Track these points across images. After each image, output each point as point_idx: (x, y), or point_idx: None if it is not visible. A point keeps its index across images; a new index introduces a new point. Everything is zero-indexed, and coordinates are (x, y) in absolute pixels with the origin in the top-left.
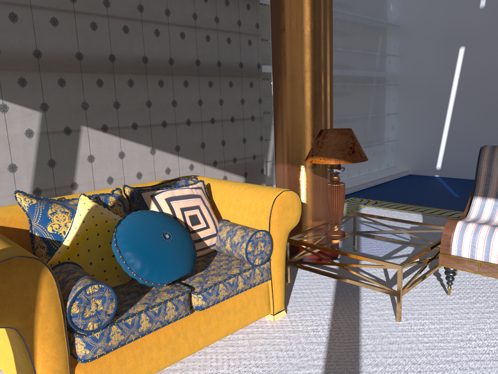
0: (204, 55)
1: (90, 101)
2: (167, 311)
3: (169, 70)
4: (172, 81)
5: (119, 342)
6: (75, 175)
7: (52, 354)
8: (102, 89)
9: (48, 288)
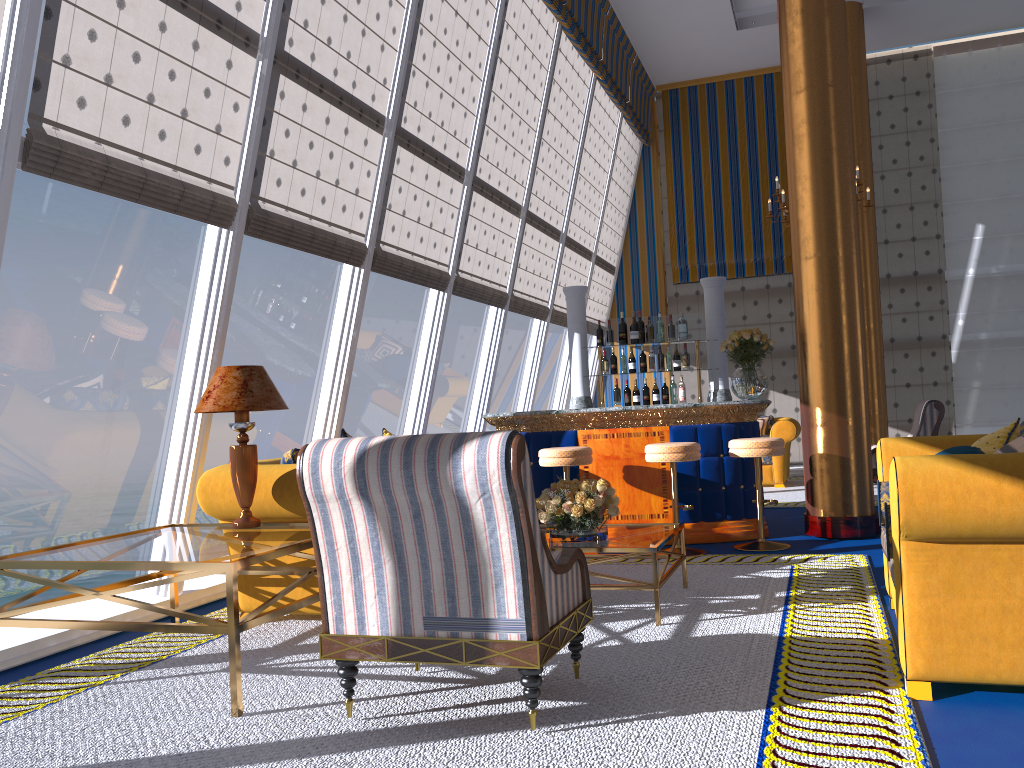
0: None
1: (776, 375)
2: None
3: None
4: None
5: None
6: None
7: None
8: (785, 367)
9: None
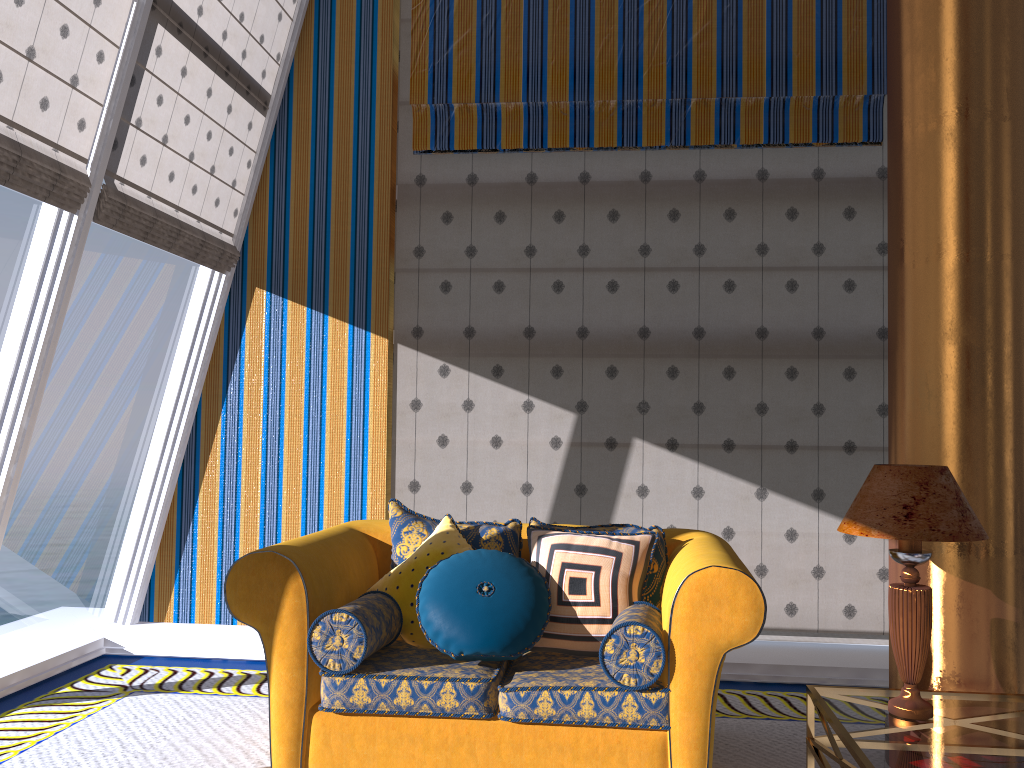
0: None
1: (653, 400)
2: (441, 694)
3: (812, 350)
4: (817, 369)
5: (364, 703)
6: (613, 513)
7: (286, 679)
8: (676, 382)
9: (295, 597)
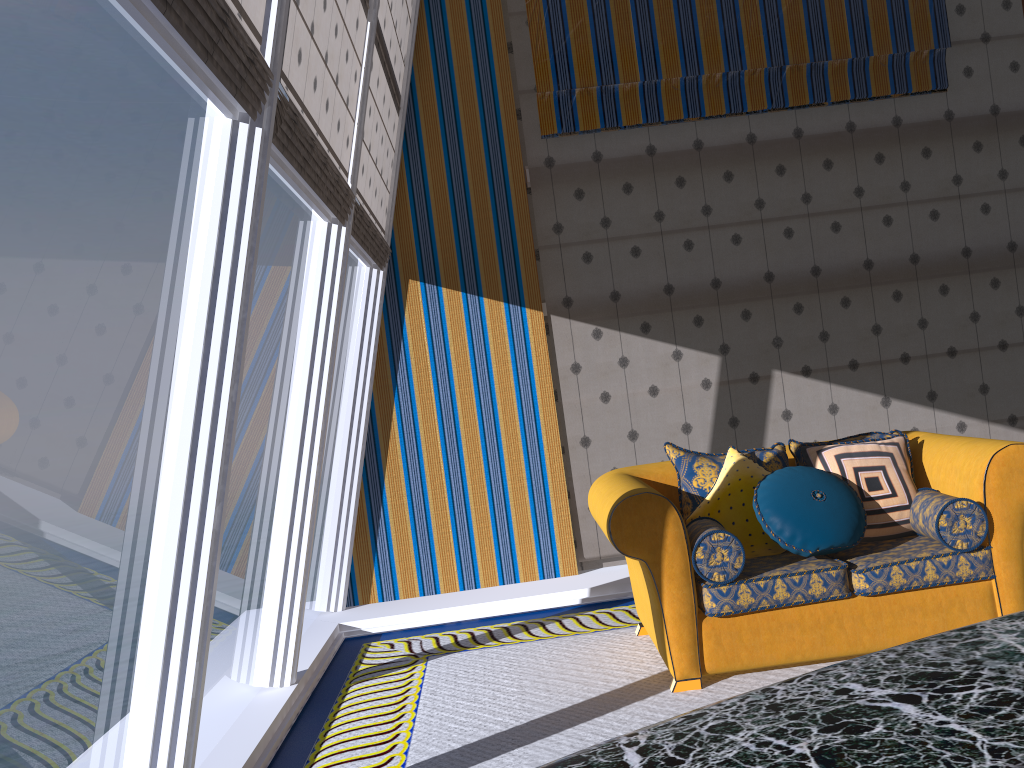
0: (978, 238)
1: (784, 335)
2: (810, 584)
3: (911, 273)
4: (917, 289)
5: (748, 604)
6: (764, 438)
7: (678, 596)
8: (802, 317)
9: (674, 527)
